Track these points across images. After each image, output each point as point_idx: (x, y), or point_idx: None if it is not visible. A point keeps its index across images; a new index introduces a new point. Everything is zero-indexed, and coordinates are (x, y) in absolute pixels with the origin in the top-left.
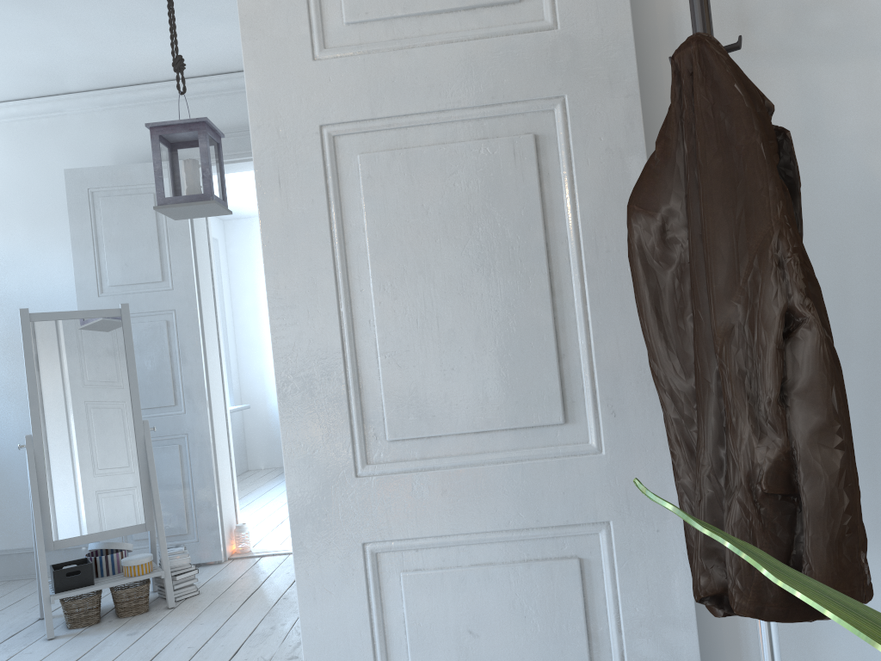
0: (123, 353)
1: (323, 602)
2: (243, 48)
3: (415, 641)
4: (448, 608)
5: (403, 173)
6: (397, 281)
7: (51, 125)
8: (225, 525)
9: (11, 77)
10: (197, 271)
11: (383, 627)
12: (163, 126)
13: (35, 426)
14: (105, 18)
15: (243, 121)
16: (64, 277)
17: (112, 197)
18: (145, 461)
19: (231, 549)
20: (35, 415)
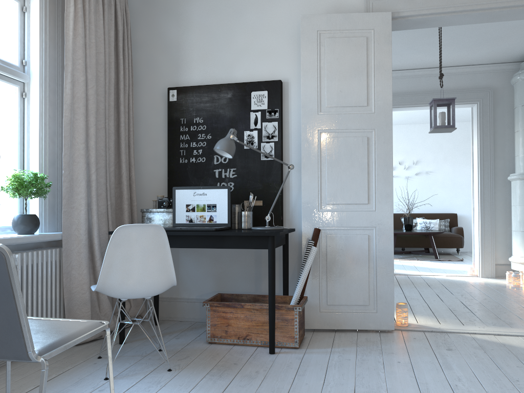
0: None
1: None
2: None
3: None
4: None
5: None
6: None
7: None
8: None
9: None
10: None
11: None
12: (439, 100)
13: None
14: None
15: (404, 90)
16: None
17: None
18: None
19: None
20: None
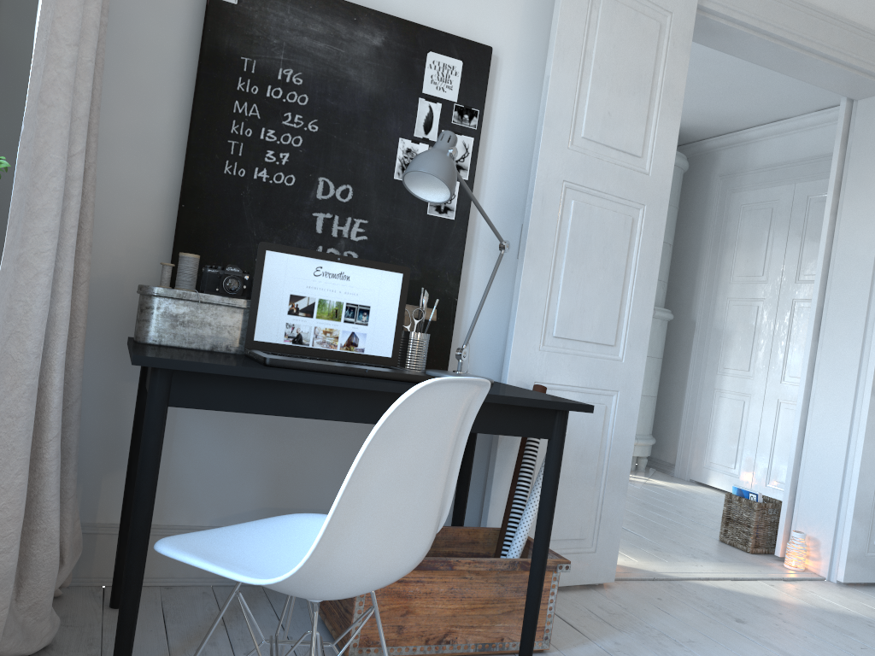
0: None
1: (870, 441)
2: None
3: None
4: None
5: None
6: None
7: None
8: None
9: None
10: None
11: None
12: None
13: None
14: None
15: None
16: None
17: None
18: None
19: None
20: None
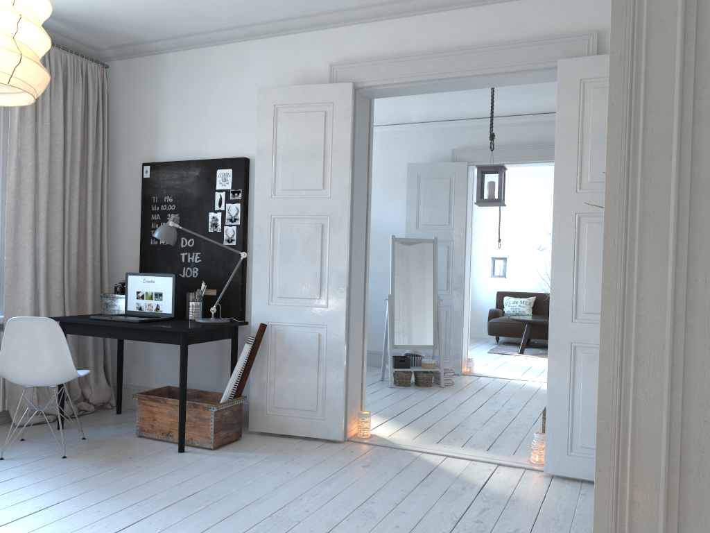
0: (432, 261)
1: (556, 358)
2: (554, 186)
3: (584, 375)
4: (596, 366)
5: (601, 231)
6: (593, 264)
7: (400, 137)
8: (463, 356)
9: (391, 117)
10: (466, 221)
11: (573, 369)
12: (483, 167)
13: (392, 290)
14: (448, 99)
15: (501, 142)
16: (397, 217)
17: (428, 179)
18: (436, 315)
19: (463, 370)
20: (393, 285)
